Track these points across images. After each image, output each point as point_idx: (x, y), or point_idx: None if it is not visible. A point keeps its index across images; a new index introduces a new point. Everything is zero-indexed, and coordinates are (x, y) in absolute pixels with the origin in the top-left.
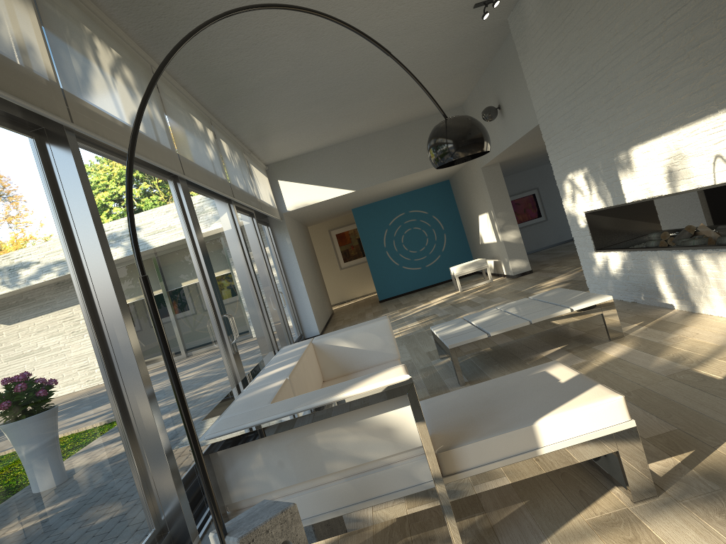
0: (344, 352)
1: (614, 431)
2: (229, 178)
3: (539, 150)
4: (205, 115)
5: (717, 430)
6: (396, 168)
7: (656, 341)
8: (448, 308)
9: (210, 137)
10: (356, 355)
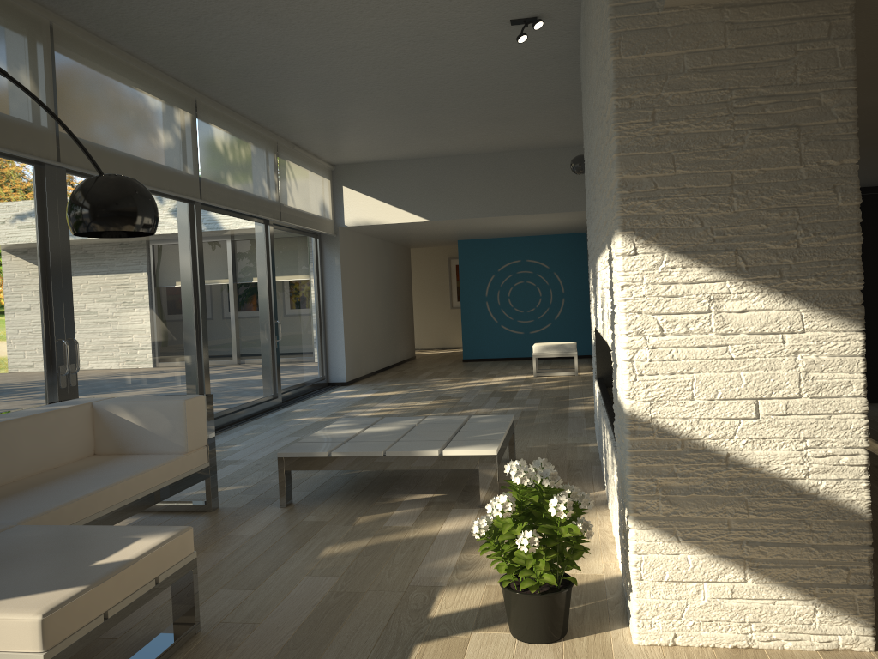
0: (125, 426)
1: None
2: (203, 173)
3: None
4: (184, 92)
5: None
6: (486, 205)
7: None
8: (483, 394)
9: (180, 120)
10: (138, 434)
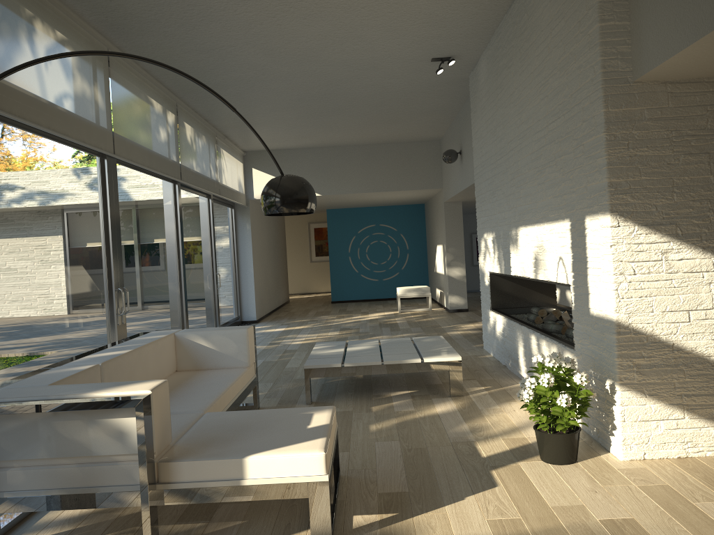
0: (201, 349)
1: (309, 480)
2: (181, 160)
3: None
4: (171, 98)
5: (432, 501)
6: (365, 184)
7: (480, 408)
8: (373, 326)
9: (170, 120)
10: (211, 354)
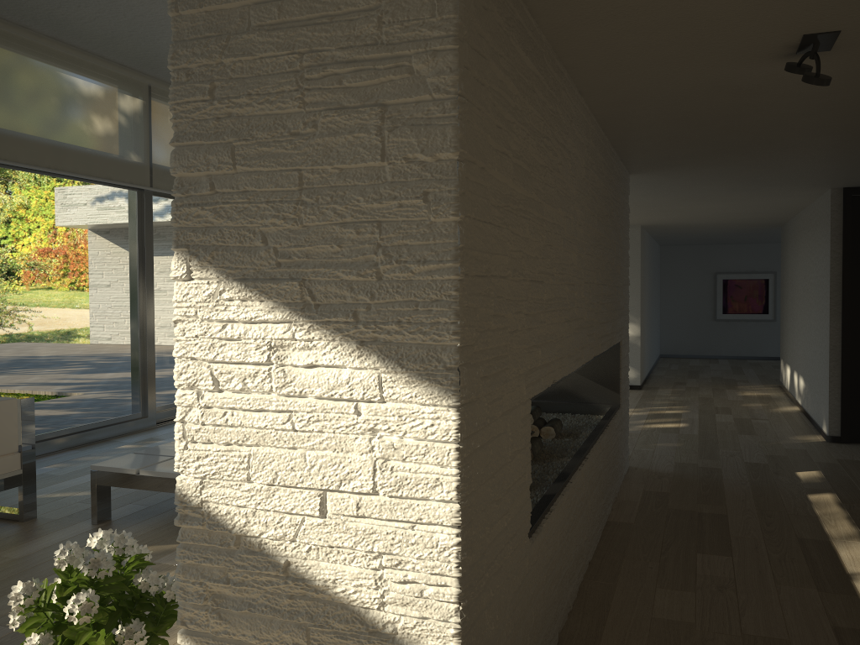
0: None
1: None
2: (156, 161)
3: (705, 222)
4: (133, 77)
5: None
6: None
7: None
8: None
9: (126, 107)
10: None
